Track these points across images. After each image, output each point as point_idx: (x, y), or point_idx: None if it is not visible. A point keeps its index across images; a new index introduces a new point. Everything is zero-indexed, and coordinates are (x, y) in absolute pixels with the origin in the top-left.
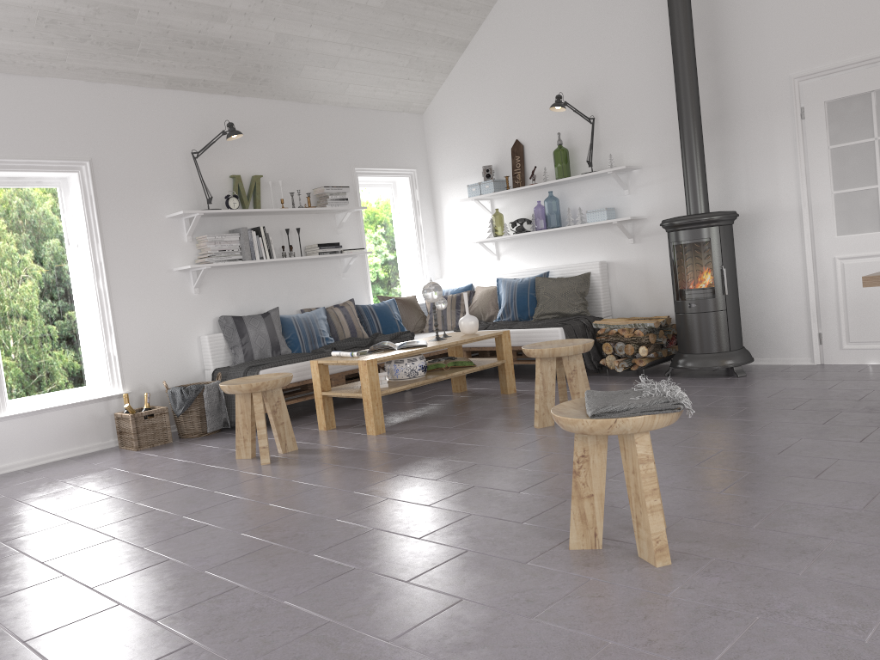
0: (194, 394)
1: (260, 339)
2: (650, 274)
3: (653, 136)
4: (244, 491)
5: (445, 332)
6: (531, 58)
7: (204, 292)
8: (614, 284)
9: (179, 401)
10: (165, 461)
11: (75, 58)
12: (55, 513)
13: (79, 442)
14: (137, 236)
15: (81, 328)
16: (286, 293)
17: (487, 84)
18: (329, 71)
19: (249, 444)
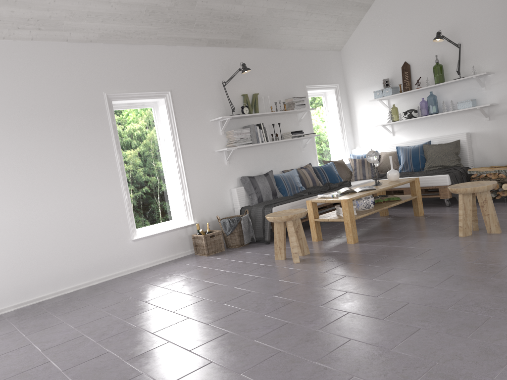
0: (236, 223)
1: (266, 189)
2: (501, 139)
3: (502, 52)
4: (299, 280)
5: (366, 180)
6: (414, 11)
7: (231, 163)
8: (475, 146)
9: (228, 227)
10: (230, 262)
11: (162, 32)
12: (190, 294)
13: (173, 252)
14: (196, 133)
15: (168, 187)
16: (273, 161)
17: (384, 29)
18: (293, 29)
19: (283, 251)
